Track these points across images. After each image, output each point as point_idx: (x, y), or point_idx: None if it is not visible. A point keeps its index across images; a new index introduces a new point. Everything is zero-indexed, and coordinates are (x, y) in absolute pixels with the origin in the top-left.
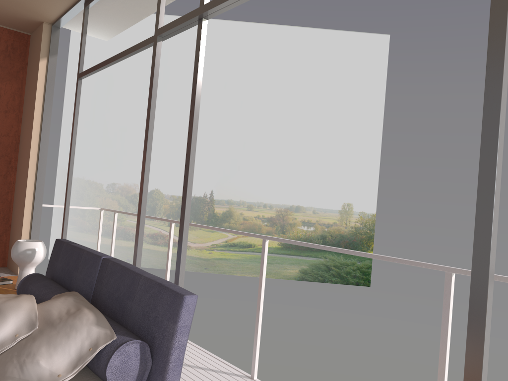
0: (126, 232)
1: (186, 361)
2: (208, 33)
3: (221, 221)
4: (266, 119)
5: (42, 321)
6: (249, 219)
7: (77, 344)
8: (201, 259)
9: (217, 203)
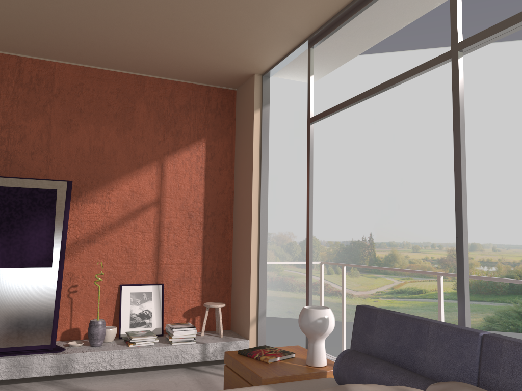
0: (284, 283)
1: None
2: (350, 71)
3: (383, 266)
4: (424, 150)
5: None
6: (416, 262)
7: None
8: None
9: (378, 246)
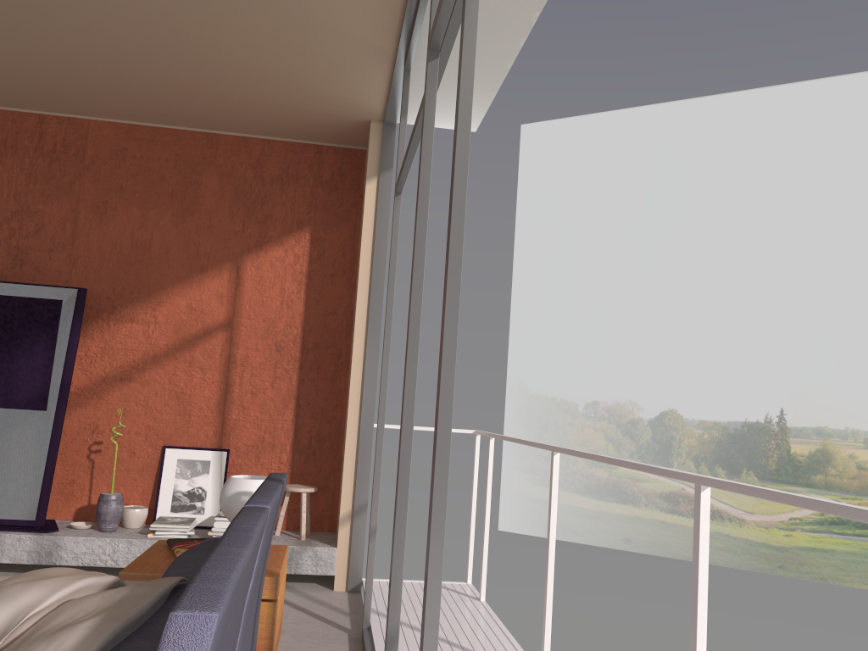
0: (620, 489)
1: None
2: (749, 116)
3: (806, 471)
4: None
5: (27, 635)
6: None
7: None
8: (769, 547)
9: (795, 434)
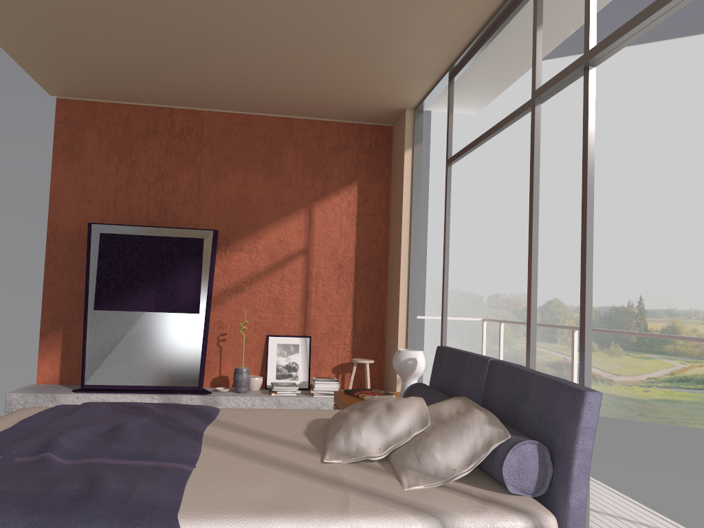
0: (517, 360)
1: (606, 510)
2: (614, 70)
3: (659, 342)
4: None
5: (433, 419)
6: None
7: (469, 441)
8: (632, 400)
9: (651, 314)
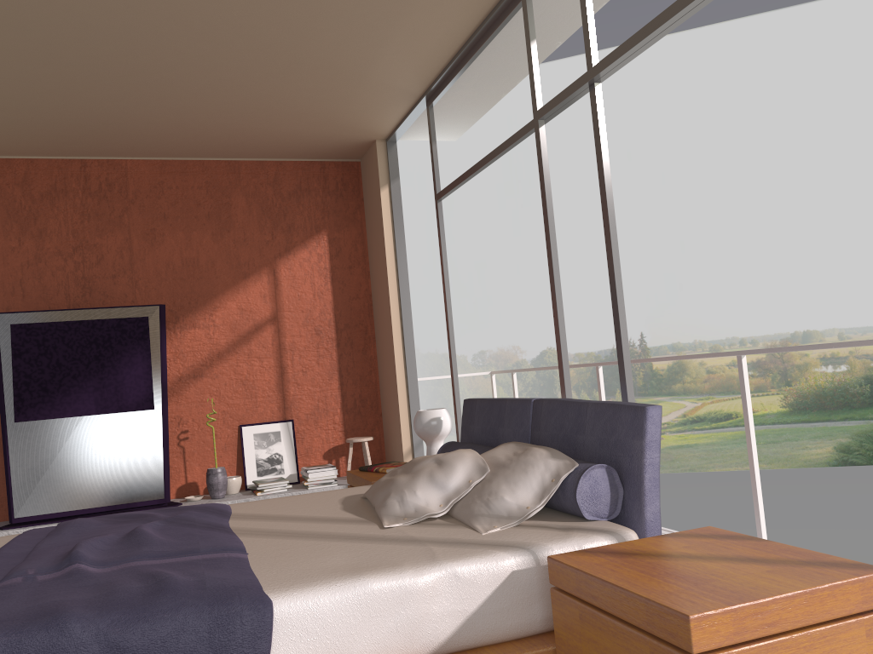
0: None
1: None
2: None
3: (667, 382)
4: (713, 192)
5: (490, 466)
6: (717, 370)
7: (537, 477)
8: None
9: (654, 352)
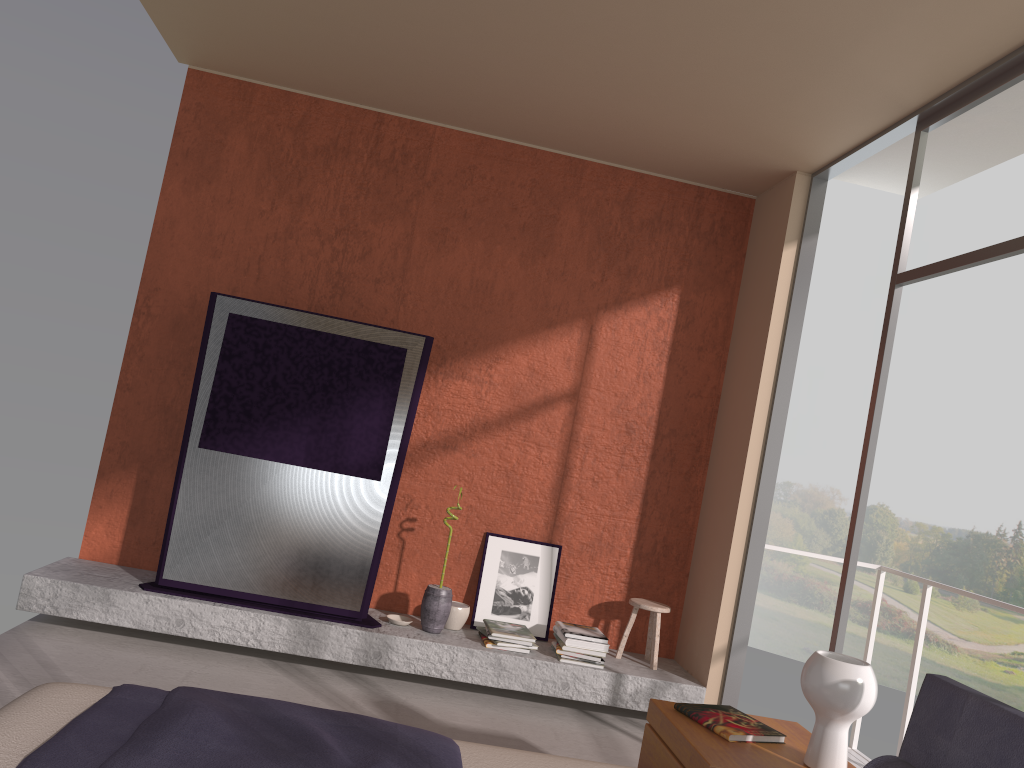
0: (806, 590)
1: None
2: None
3: None
4: None
5: None
6: None
7: None
8: (983, 683)
9: None
